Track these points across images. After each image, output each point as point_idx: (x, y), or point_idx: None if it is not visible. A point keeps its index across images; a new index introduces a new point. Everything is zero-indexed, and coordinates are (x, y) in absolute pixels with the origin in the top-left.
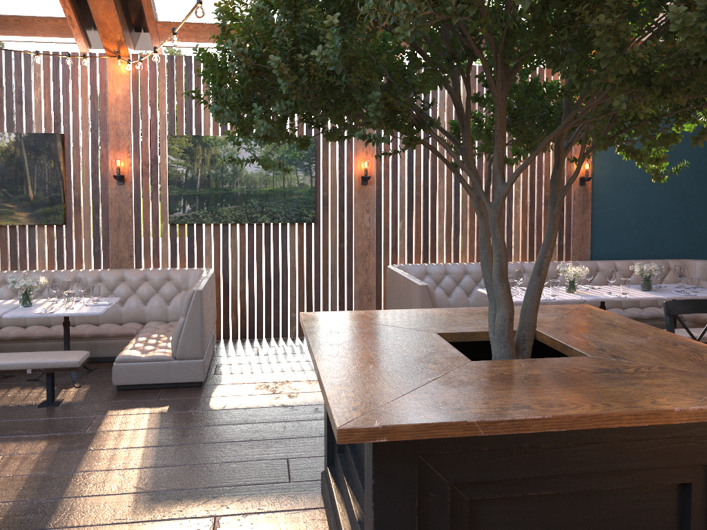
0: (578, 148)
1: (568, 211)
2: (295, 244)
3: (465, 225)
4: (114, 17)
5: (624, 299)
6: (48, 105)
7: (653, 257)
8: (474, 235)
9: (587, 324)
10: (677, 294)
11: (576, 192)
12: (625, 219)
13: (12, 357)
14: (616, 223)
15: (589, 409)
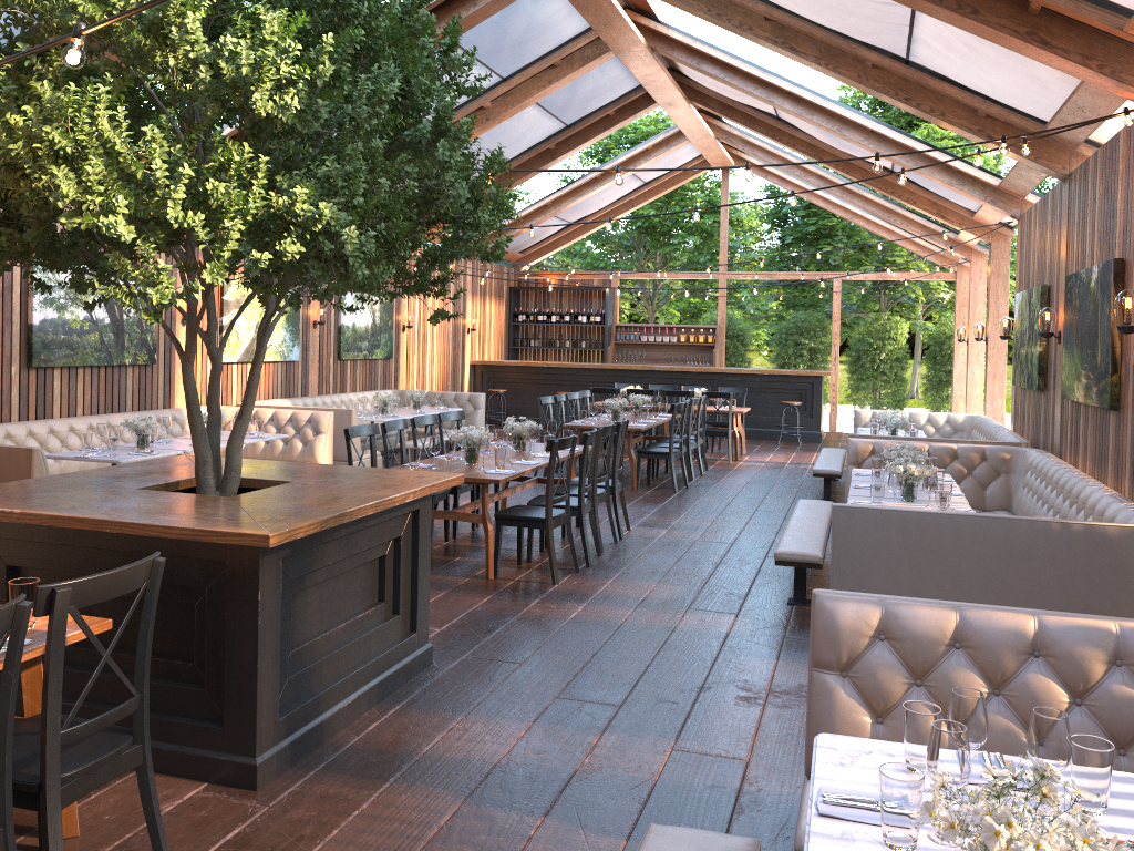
0: None
1: None
2: None
3: None
4: (1059, 59)
5: None
6: (1121, 213)
7: None
8: None
9: (194, 509)
10: None
11: None
12: None
13: (796, 535)
14: None
15: (84, 471)
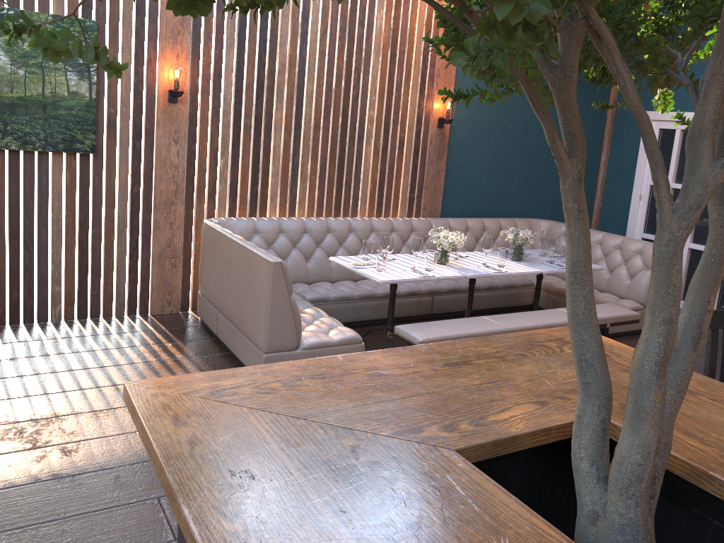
0: (440, 82)
1: (423, 158)
2: (61, 184)
3: (306, 168)
4: None
5: (506, 275)
6: None
7: (499, 214)
8: (316, 182)
9: None
10: (552, 266)
11: (434, 135)
12: (478, 170)
13: None
14: (469, 175)
15: None
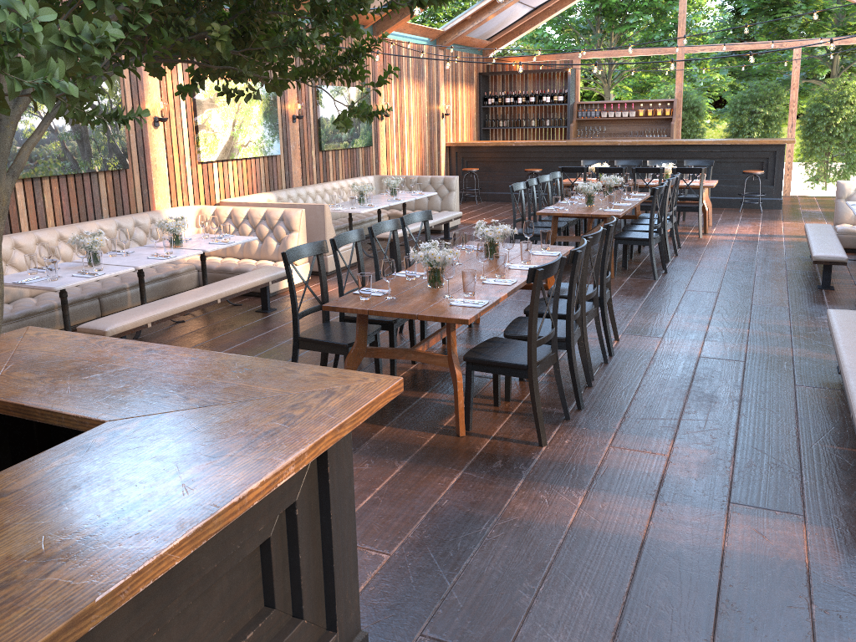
0: None
1: None
2: None
3: None
4: None
5: None
6: None
7: None
8: None
9: None
10: None
11: None
12: None
13: None
14: None
15: None
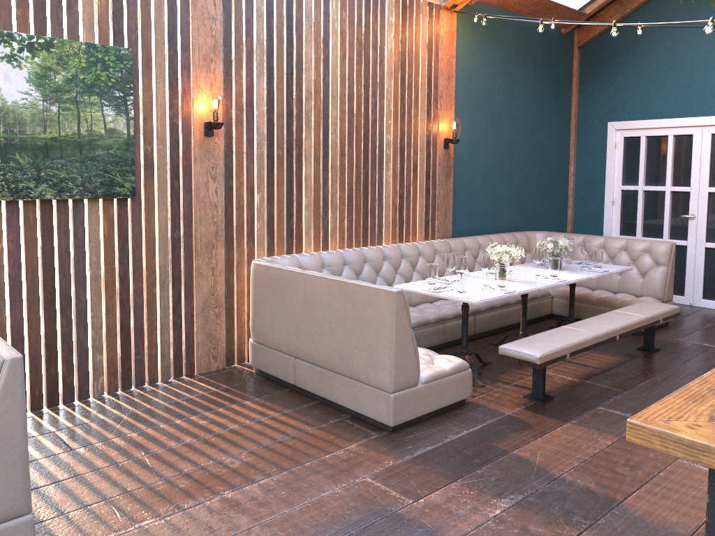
0: (443, 103)
1: (434, 180)
2: (99, 236)
3: (335, 198)
4: None
5: (567, 283)
6: None
7: (497, 230)
8: (345, 212)
9: None
10: (593, 271)
11: (441, 156)
12: (477, 188)
13: None
14: (471, 194)
15: None
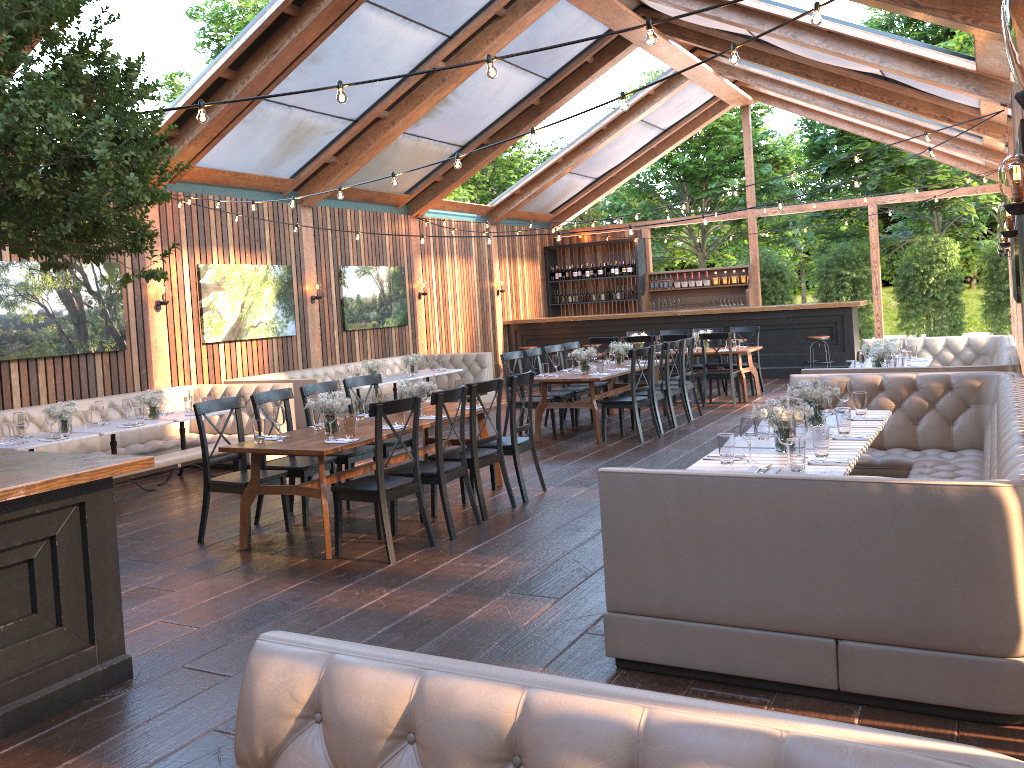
0: None
1: None
2: None
3: None
4: None
5: None
6: None
7: None
8: None
9: None
10: None
11: None
12: None
13: None
14: None
15: None
